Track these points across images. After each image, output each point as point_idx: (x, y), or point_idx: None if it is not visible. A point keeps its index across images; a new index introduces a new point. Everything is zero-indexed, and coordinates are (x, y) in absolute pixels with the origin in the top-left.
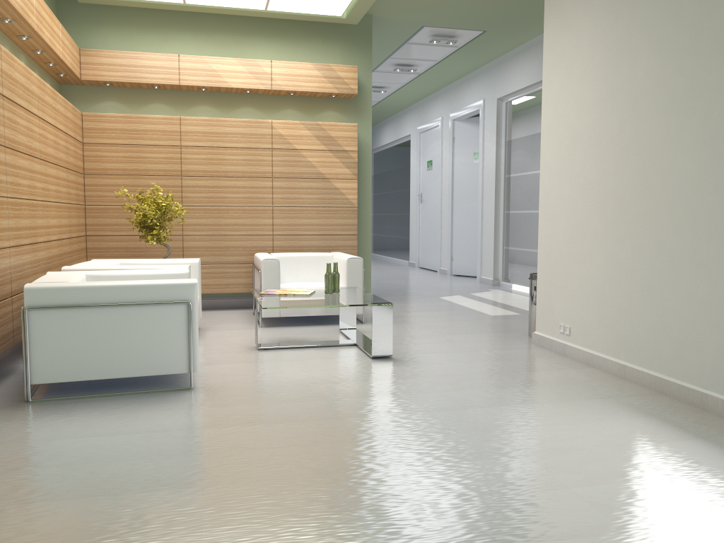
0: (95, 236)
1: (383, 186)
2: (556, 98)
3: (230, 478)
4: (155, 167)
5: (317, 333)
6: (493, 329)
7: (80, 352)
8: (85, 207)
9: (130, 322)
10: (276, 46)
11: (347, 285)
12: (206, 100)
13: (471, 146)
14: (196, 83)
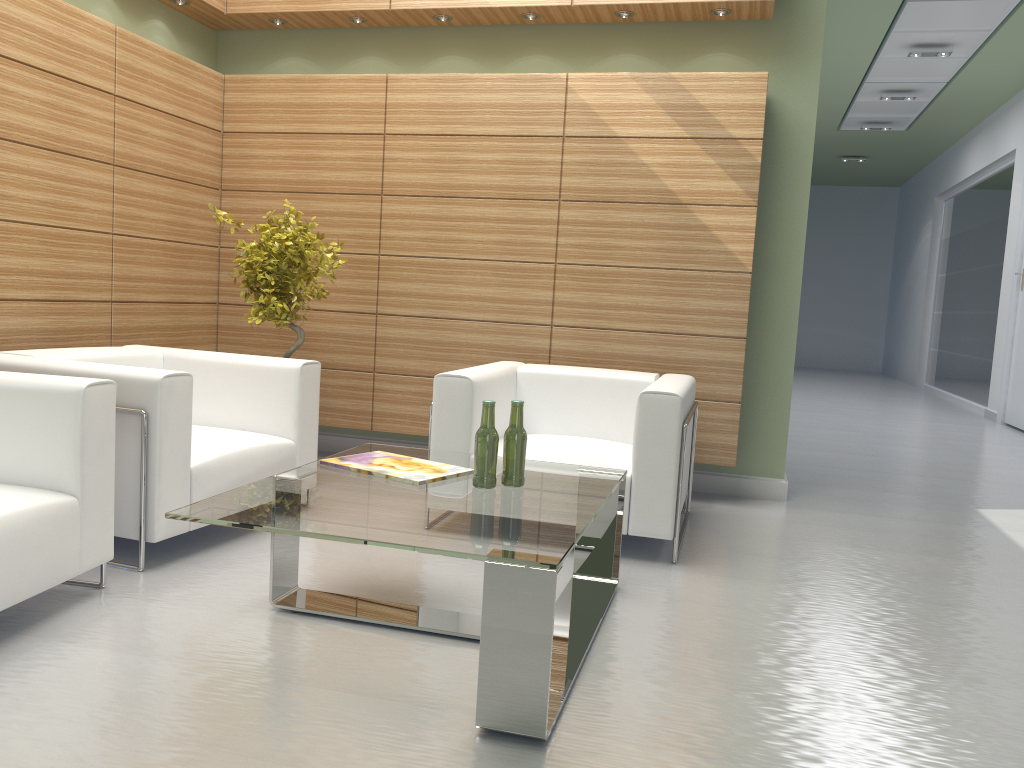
0: (232, 305)
1: (960, 258)
2: None
3: None
4: (336, 178)
5: None
6: None
7: None
8: (219, 251)
9: None
10: None
11: (635, 460)
12: (457, 44)
13: None
14: (420, 3)
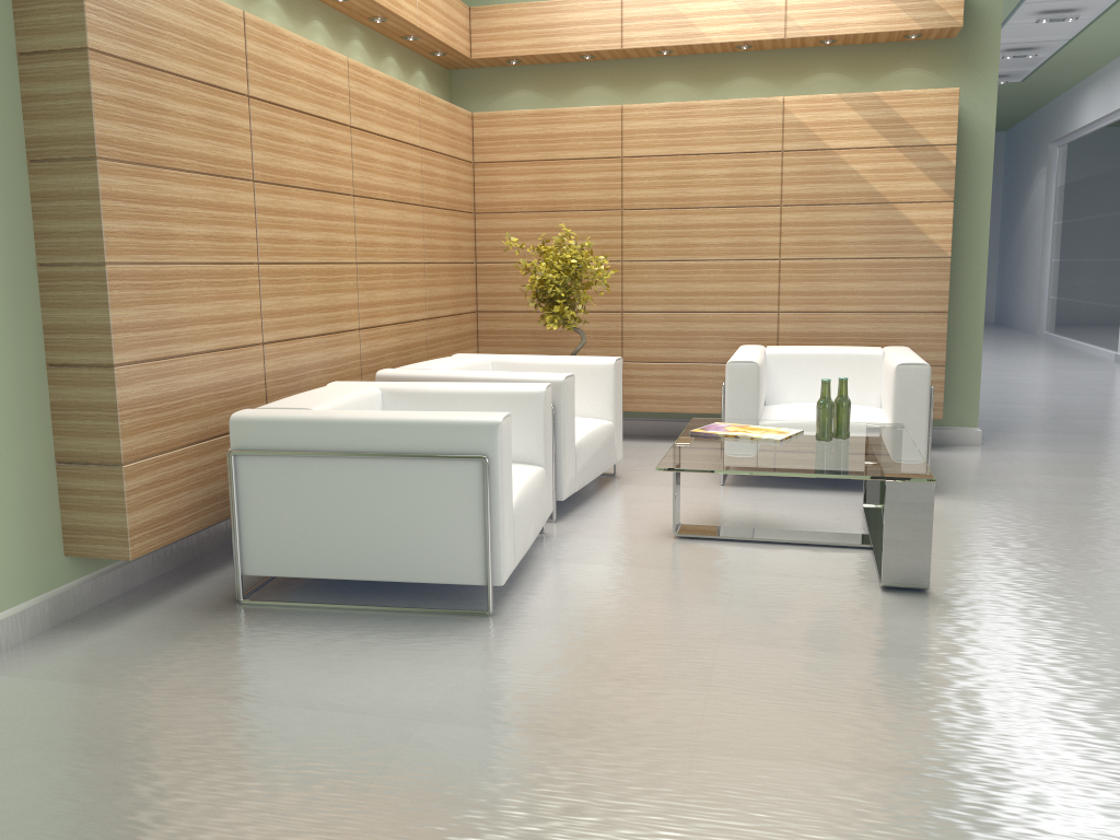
0: (490, 312)
1: (1079, 206)
2: None
3: None
4: (579, 197)
5: (816, 509)
6: None
7: (311, 531)
8: (475, 266)
9: (387, 486)
10: None
11: (894, 417)
12: (672, 71)
13: None
14: (649, 42)
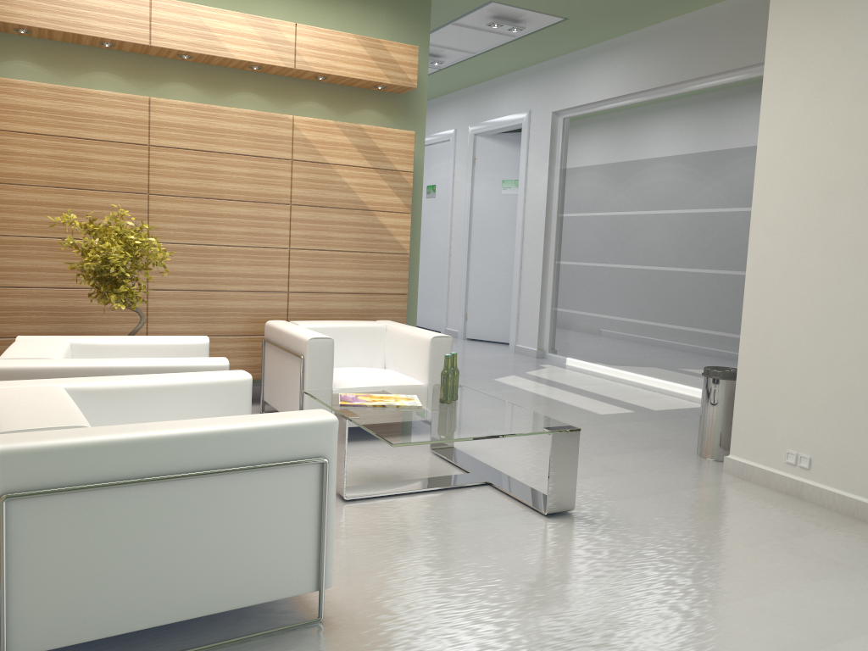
0: None
1: None
2: (794, 123)
3: None
4: (104, 178)
5: (401, 457)
6: (637, 442)
7: (115, 577)
8: None
9: (216, 506)
10: (296, 3)
11: (429, 377)
12: (184, 74)
13: (500, 170)
14: (177, 45)
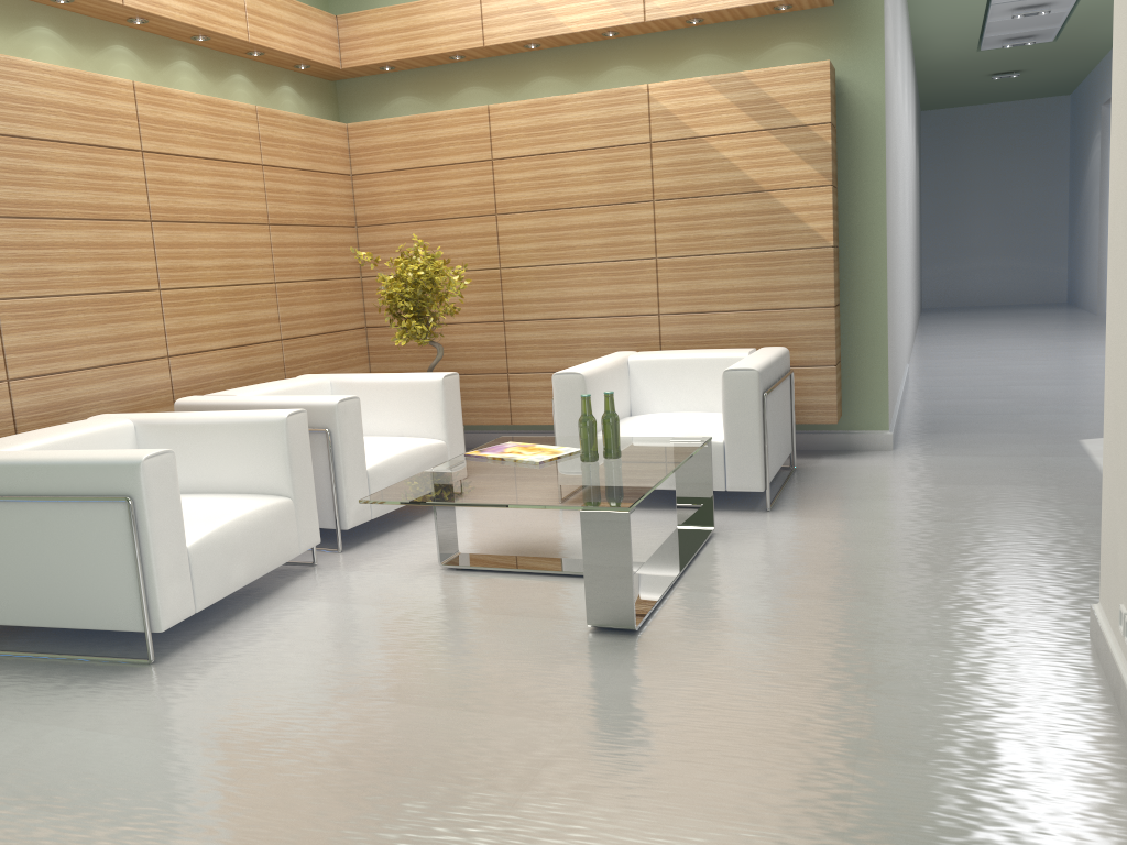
0: (378, 328)
1: None
2: None
3: None
4: (454, 204)
5: None
6: (1059, 561)
7: None
8: (361, 281)
9: (46, 529)
10: None
11: (725, 428)
12: (548, 65)
13: None
14: (510, 37)
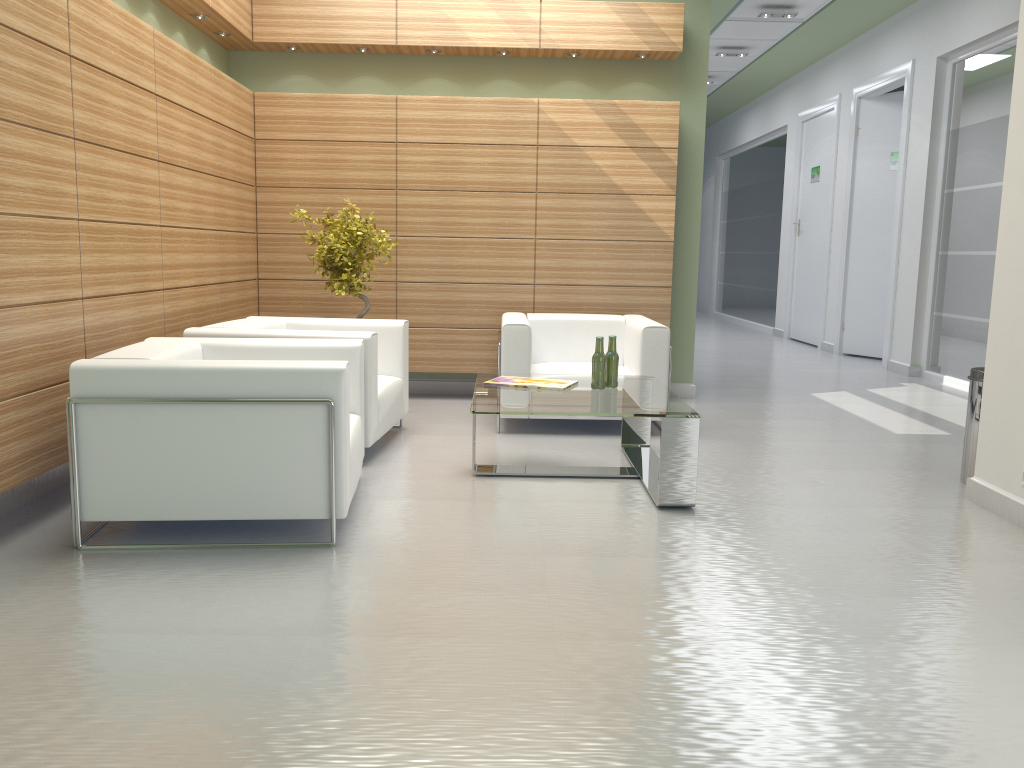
0: (271, 280)
1: (741, 208)
2: None
3: (293, 766)
4: (357, 176)
5: (584, 450)
6: (895, 461)
7: (156, 475)
8: (256, 236)
9: (234, 429)
10: None
11: (641, 372)
12: (439, 69)
13: (888, 141)
14: (421, 41)
